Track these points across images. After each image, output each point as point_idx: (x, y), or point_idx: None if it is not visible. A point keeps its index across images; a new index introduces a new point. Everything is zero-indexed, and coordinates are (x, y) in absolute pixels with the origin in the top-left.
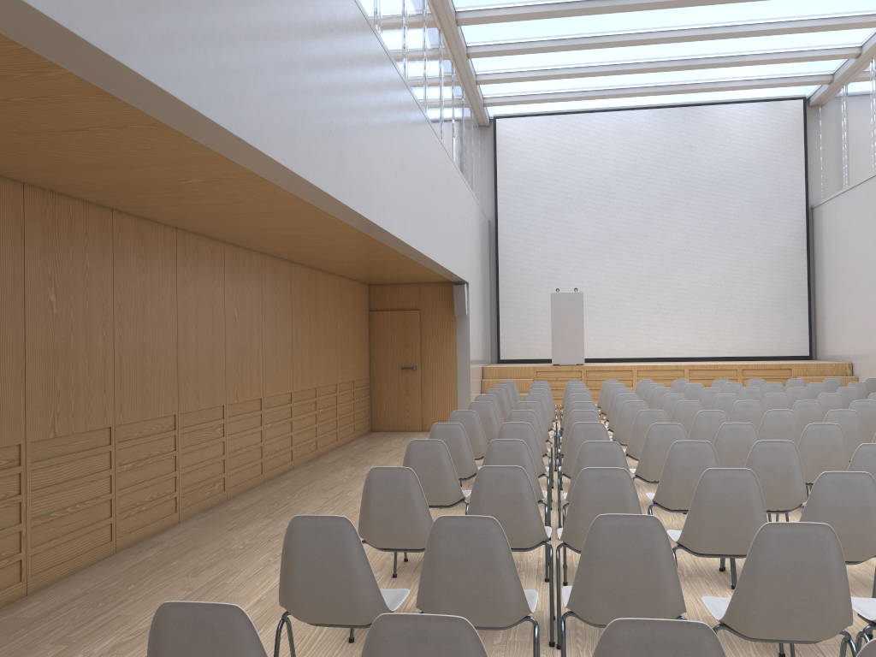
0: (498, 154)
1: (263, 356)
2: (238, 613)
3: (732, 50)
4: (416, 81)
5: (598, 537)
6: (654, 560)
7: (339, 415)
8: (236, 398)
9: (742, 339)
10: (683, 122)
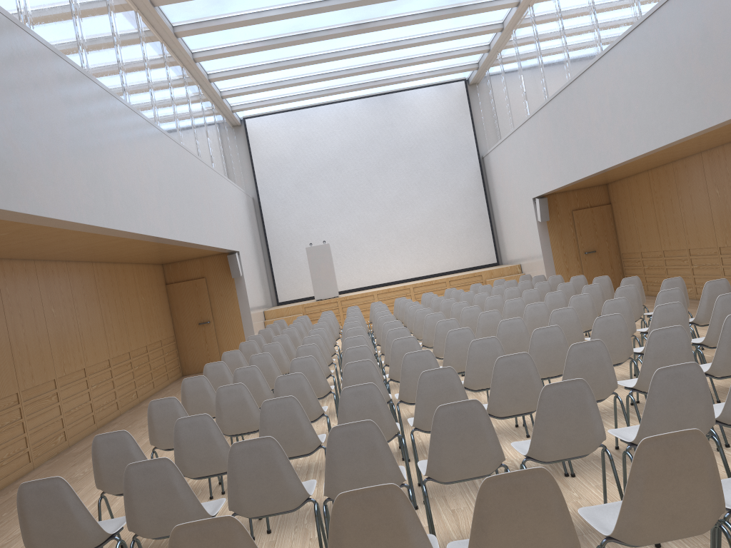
0: (251, 146)
1: (80, 337)
2: (60, 480)
3: (403, 55)
4: (166, 115)
5: (265, 413)
6: (296, 418)
7: (152, 368)
8: (64, 372)
9: (450, 258)
10: (384, 106)
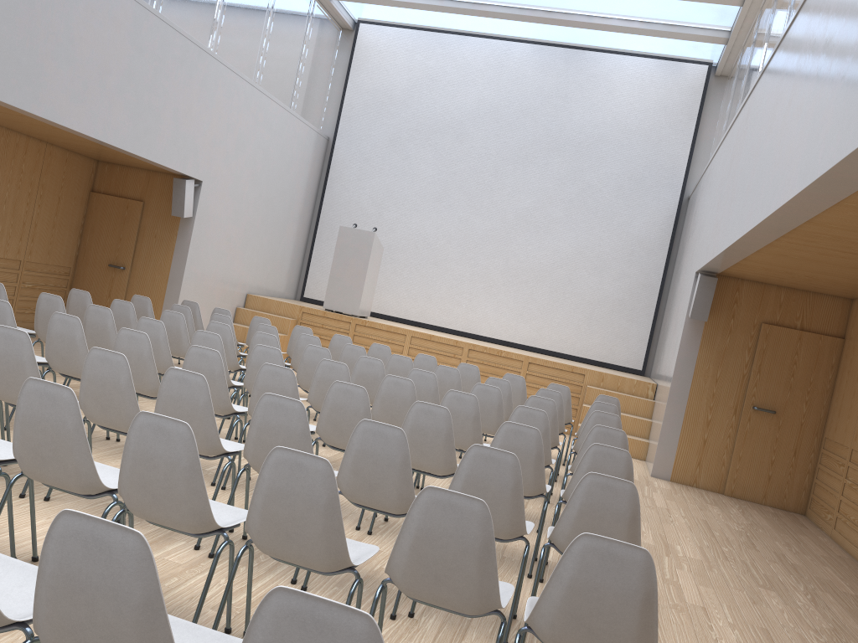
0: (353, 64)
1: None
2: None
3: None
4: None
5: None
6: None
7: None
8: None
9: (571, 334)
10: (565, 67)
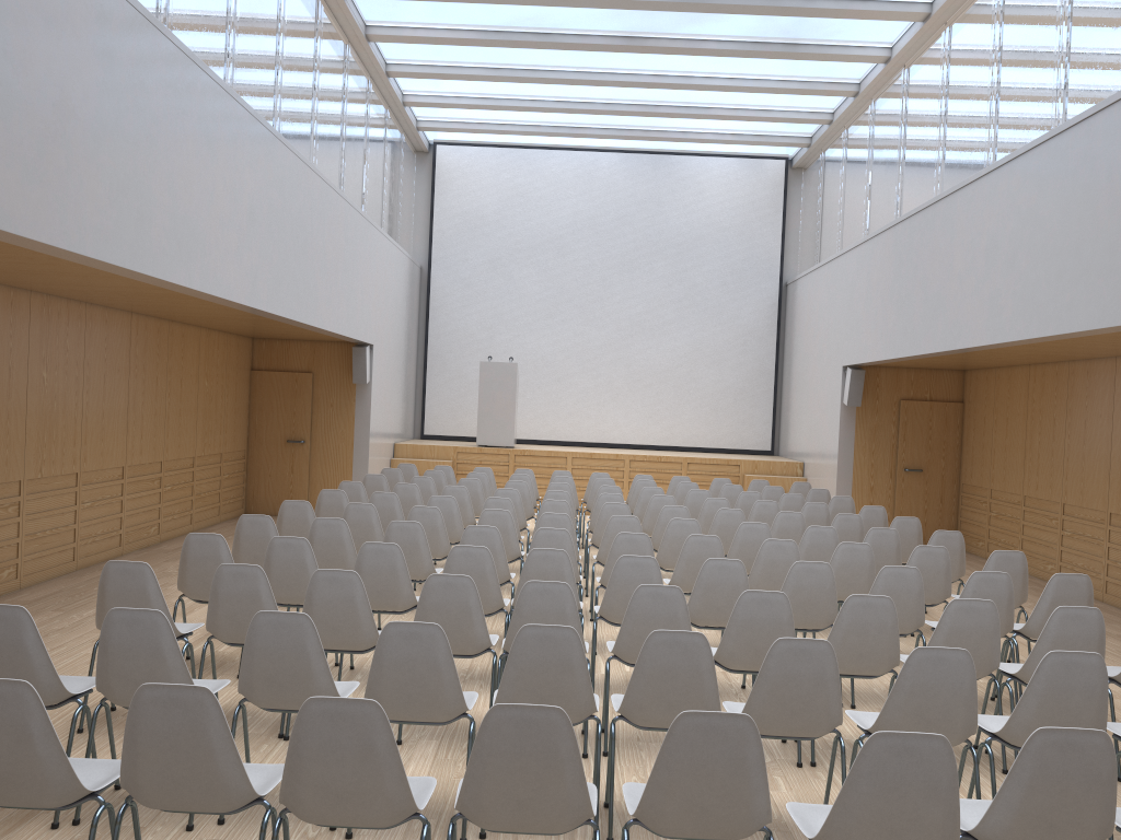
0: (436, 188)
1: (82, 423)
2: None
3: (695, 100)
4: (297, 112)
5: (257, 631)
6: (304, 652)
7: (196, 494)
8: (40, 472)
9: (701, 427)
10: (653, 172)
